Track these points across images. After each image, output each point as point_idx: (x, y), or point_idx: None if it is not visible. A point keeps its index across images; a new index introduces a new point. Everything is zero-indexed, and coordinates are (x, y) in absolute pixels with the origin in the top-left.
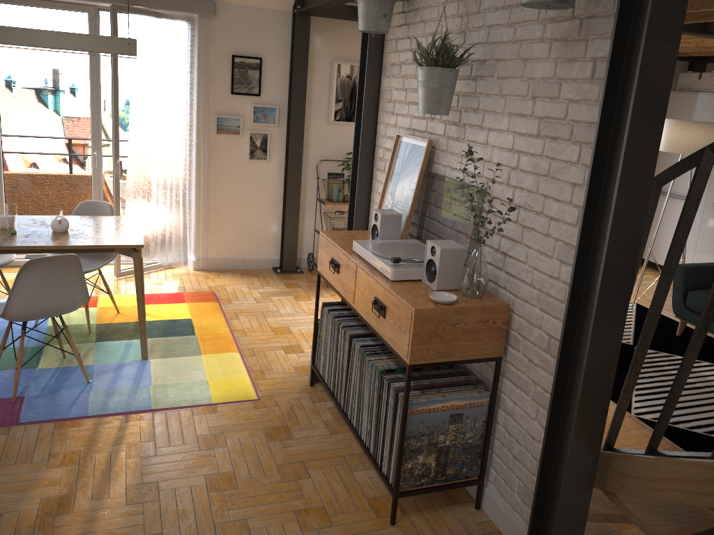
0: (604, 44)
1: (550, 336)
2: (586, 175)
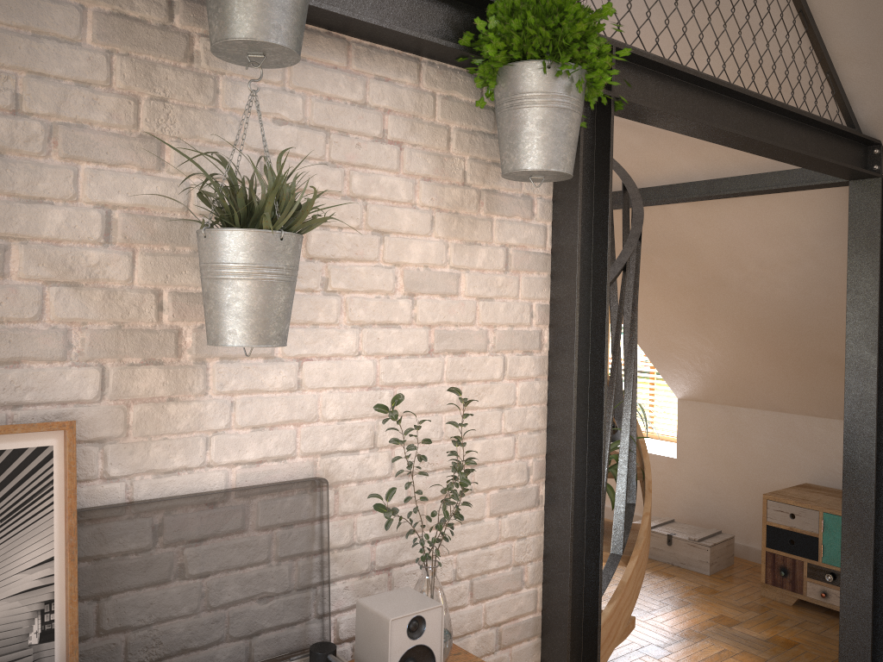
0: (516, 230)
1: (497, 625)
2: (516, 390)
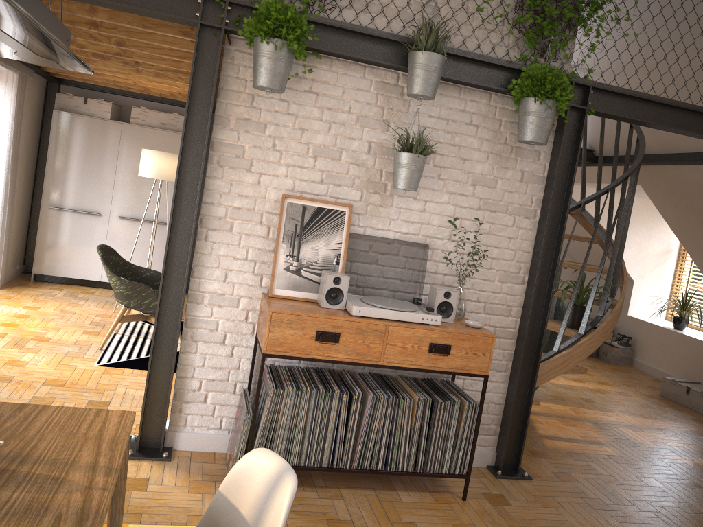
0: (529, 164)
1: (495, 327)
2: (518, 232)
